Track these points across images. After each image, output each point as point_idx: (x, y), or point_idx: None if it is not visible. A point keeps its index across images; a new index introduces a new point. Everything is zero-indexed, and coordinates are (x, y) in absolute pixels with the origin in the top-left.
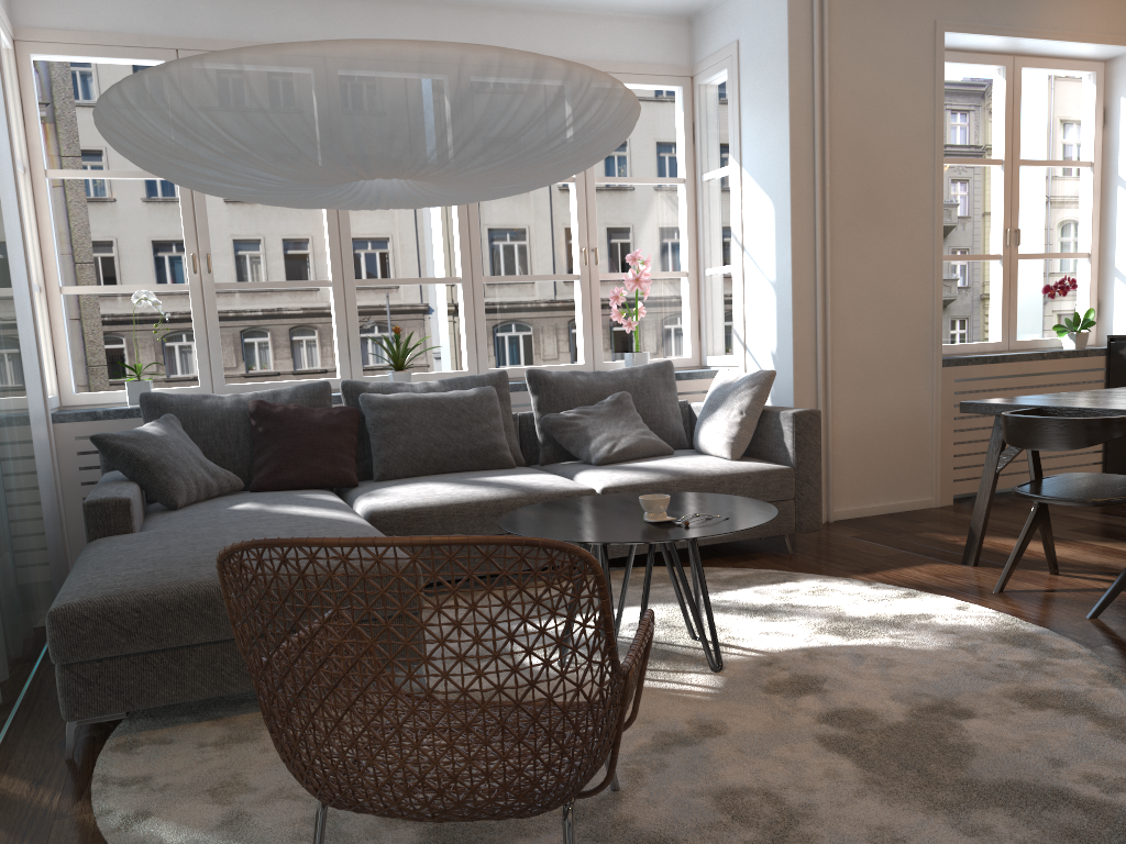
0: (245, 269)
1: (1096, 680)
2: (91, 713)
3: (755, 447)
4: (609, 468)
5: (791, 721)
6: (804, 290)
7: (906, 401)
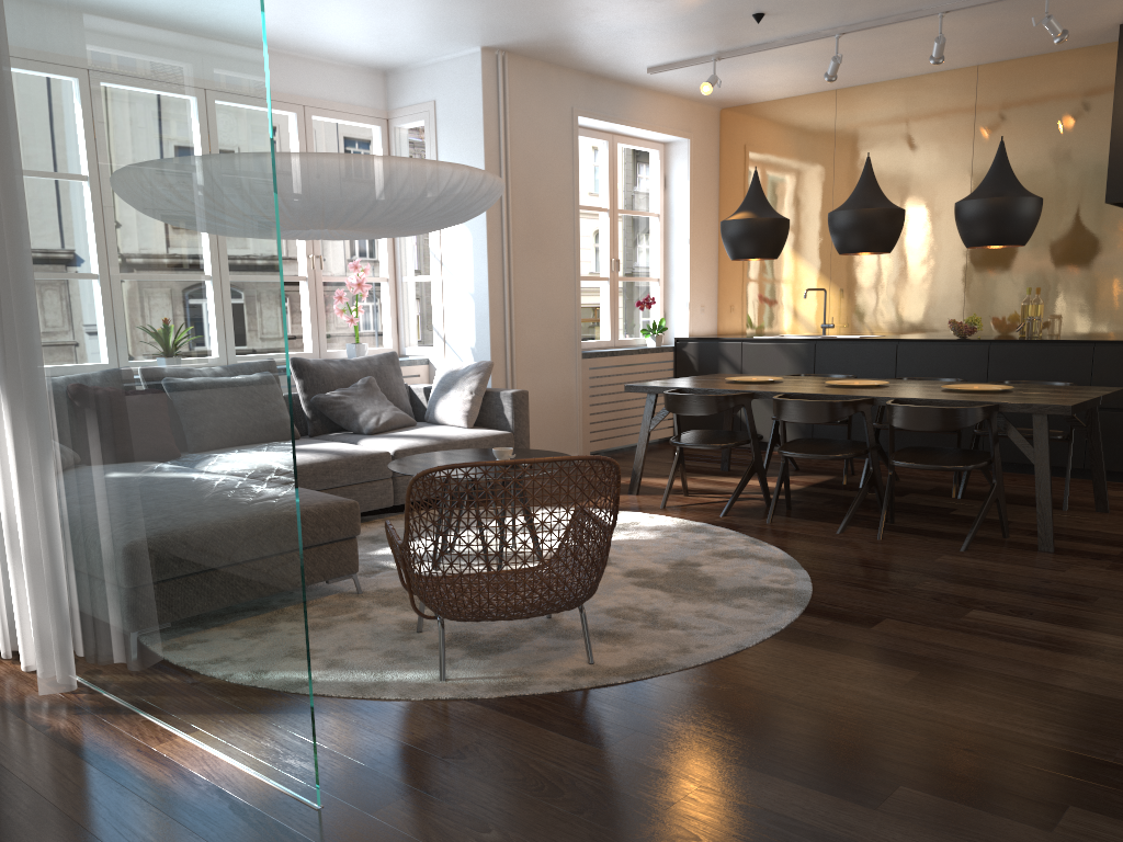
0: None
1: (747, 543)
2: None
3: (478, 419)
4: (383, 436)
5: (611, 578)
6: (497, 300)
7: (561, 384)
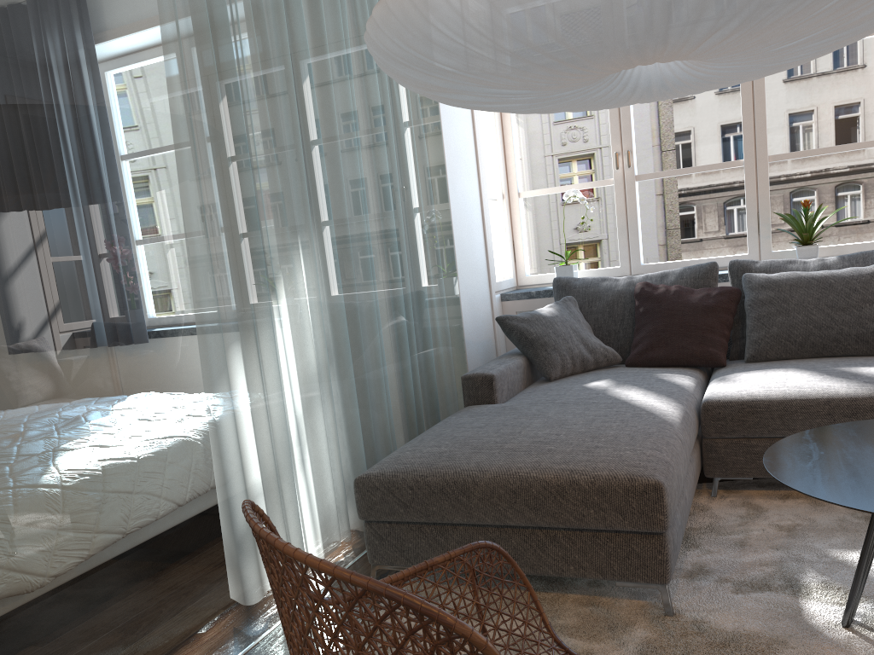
0: (810, 136)
1: None
2: (384, 562)
3: None
4: None
5: None
6: None
7: None
